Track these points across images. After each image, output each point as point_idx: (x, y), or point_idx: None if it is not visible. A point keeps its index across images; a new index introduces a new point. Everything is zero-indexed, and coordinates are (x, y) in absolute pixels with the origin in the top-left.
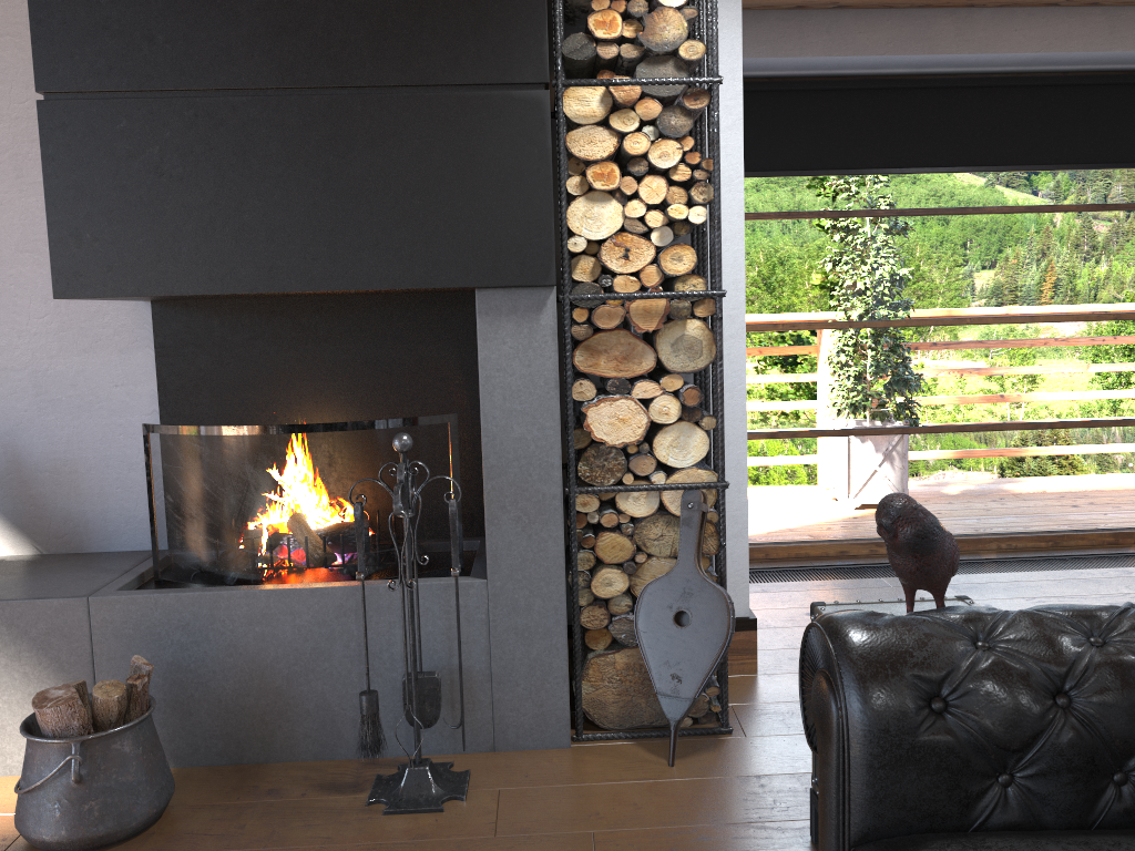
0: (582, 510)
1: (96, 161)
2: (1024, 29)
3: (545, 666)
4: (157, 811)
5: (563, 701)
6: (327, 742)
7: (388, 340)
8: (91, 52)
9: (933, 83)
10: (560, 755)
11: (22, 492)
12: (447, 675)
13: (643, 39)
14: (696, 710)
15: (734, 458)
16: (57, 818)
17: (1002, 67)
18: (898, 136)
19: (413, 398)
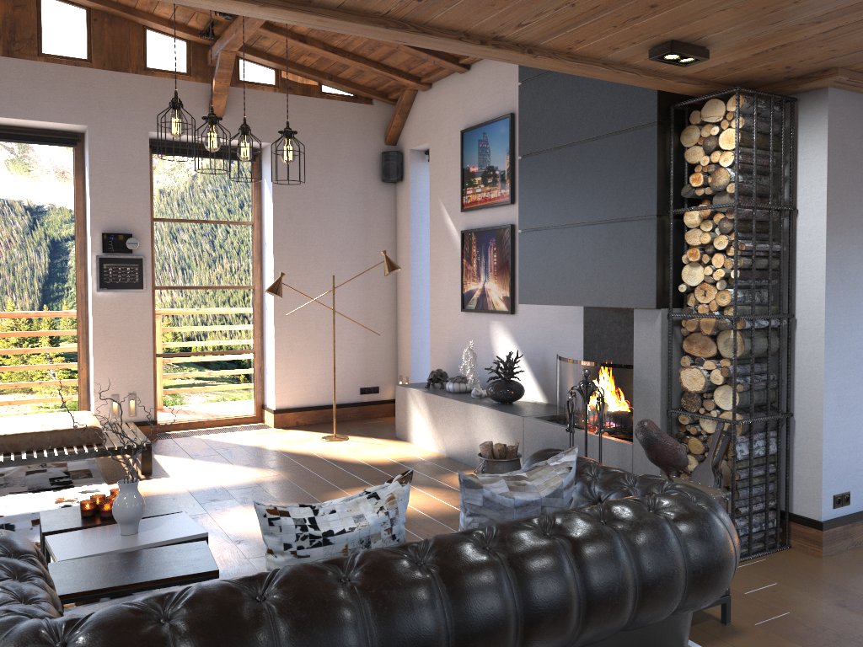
0: (682, 422)
1: (529, 254)
2: None
3: None
4: None
5: None
6: None
7: None
8: (530, 214)
9: None
10: None
11: (545, 377)
12: None
13: (710, 185)
14: None
15: (815, 417)
16: None
17: None
18: None
19: None
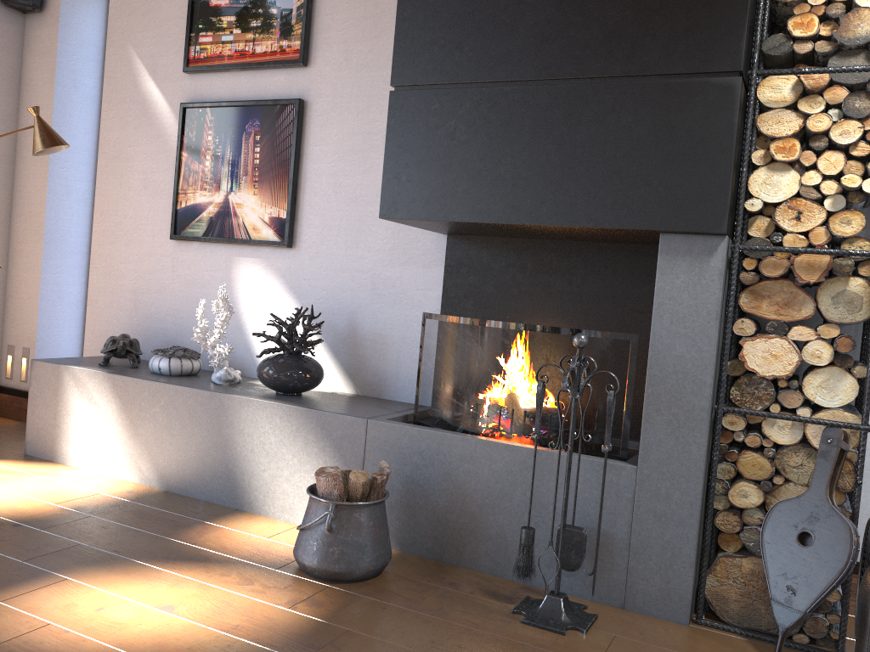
0: (729, 427)
1: (417, 129)
2: None
3: (675, 550)
4: (374, 569)
5: (687, 584)
6: (499, 563)
7: (601, 277)
8: (424, 59)
9: None
10: (676, 628)
11: (354, 352)
12: (594, 535)
13: (836, 35)
14: (814, 631)
15: None
16: (313, 551)
17: None
18: None
19: (614, 324)
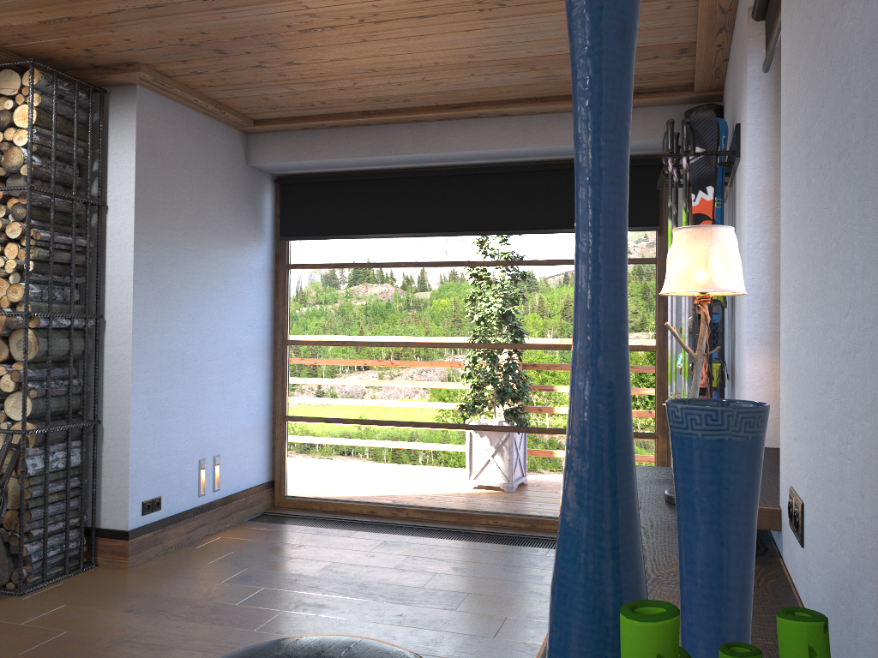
0: None
1: None
2: (460, 134)
3: None
4: None
5: None
6: None
7: None
8: None
9: (427, 173)
10: None
11: None
12: None
13: (3, 164)
14: (17, 579)
15: (123, 422)
16: None
17: (474, 160)
18: (406, 211)
19: None
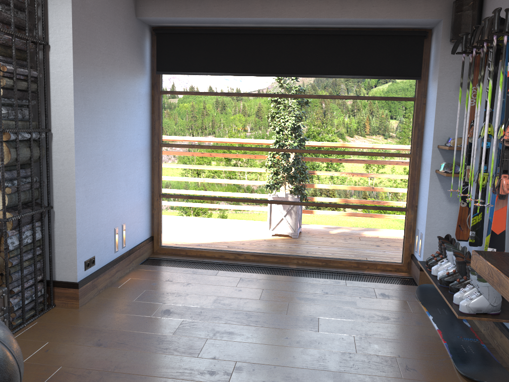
0: None
1: None
2: (296, 6)
3: None
4: None
5: None
6: None
7: None
8: None
9: (265, 32)
10: None
11: None
12: None
13: None
14: None
15: (70, 207)
16: None
17: (300, 24)
18: (249, 57)
19: None
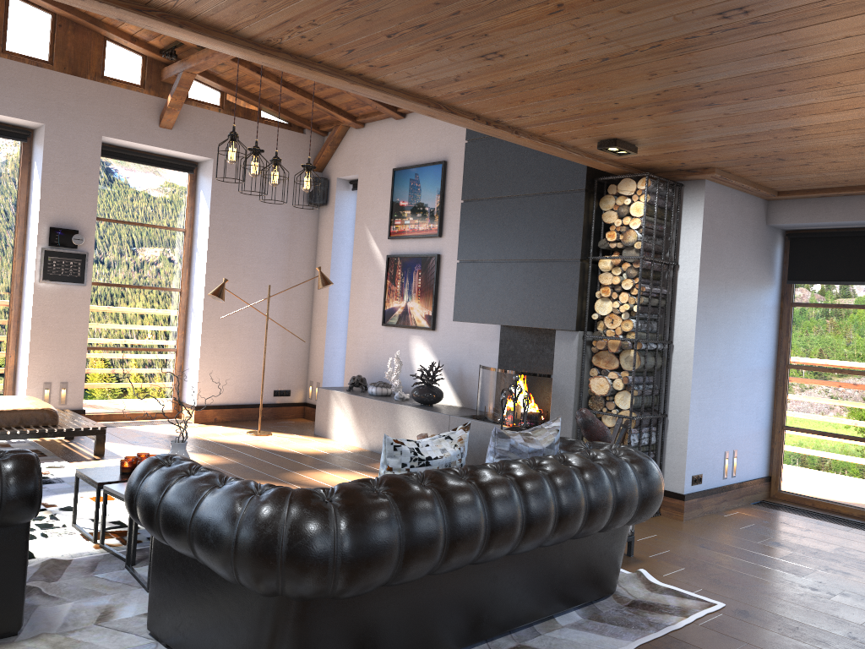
0: None
1: (466, 280)
2: None
3: None
4: None
5: None
6: None
7: None
8: (469, 248)
9: None
10: None
11: (461, 384)
12: None
13: (622, 241)
14: None
15: (683, 417)
16: None
17: None
18: None
19: None
